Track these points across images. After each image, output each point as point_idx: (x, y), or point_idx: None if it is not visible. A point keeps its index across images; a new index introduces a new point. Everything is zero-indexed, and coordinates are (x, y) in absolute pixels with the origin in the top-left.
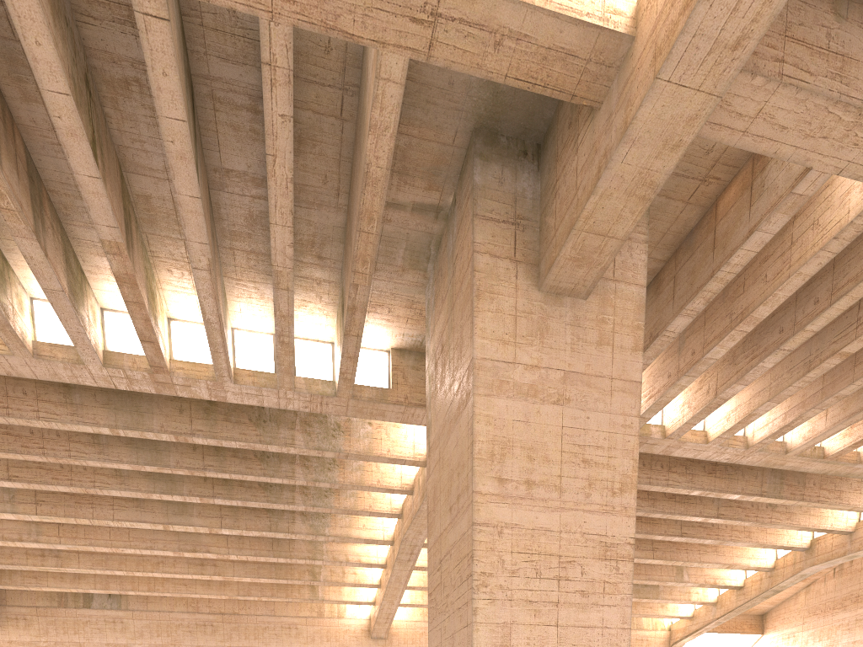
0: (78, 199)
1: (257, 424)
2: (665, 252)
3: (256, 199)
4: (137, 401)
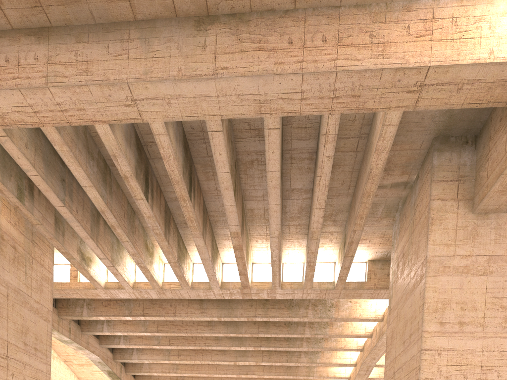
0: (221, 216)
1: (288, 308)
2: None
3: (305, 199)
4: (231, 303)
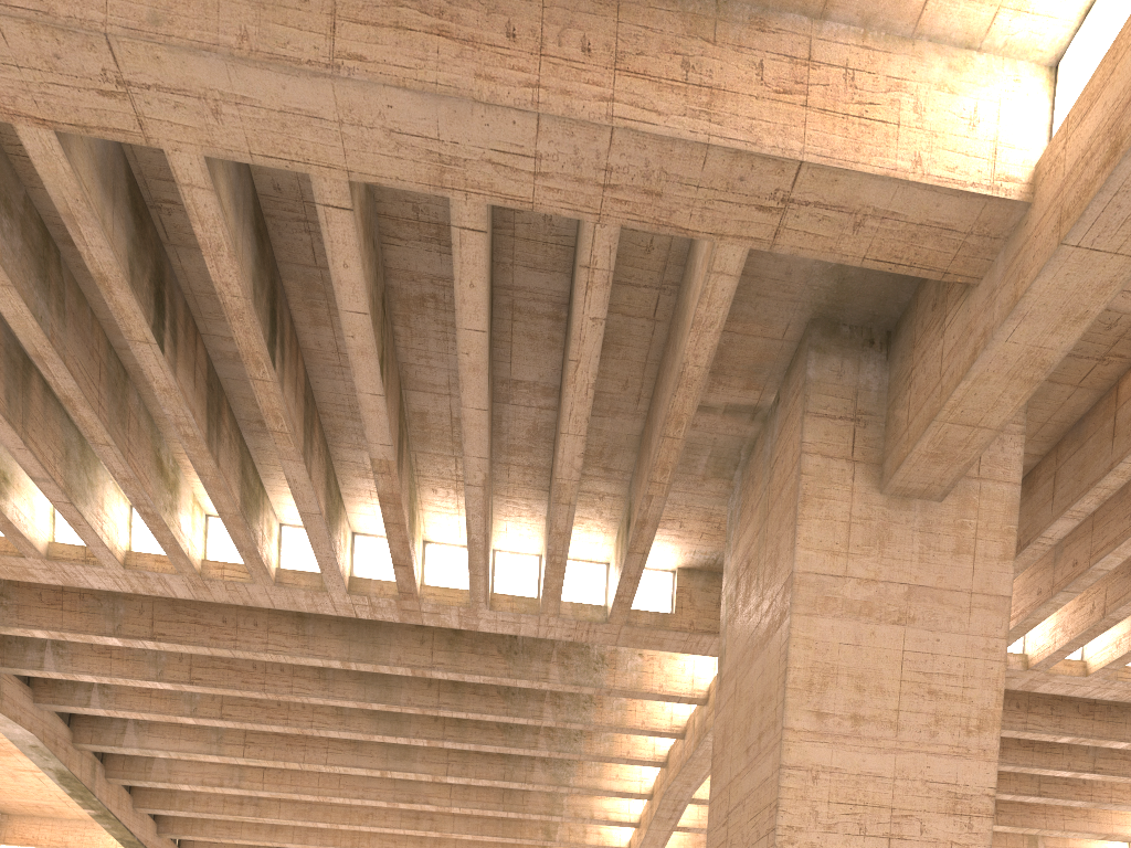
0: (350, 419)
1: (507, 656)
2: (1042, 445)
3: (543, 409)
4: (375, 631)
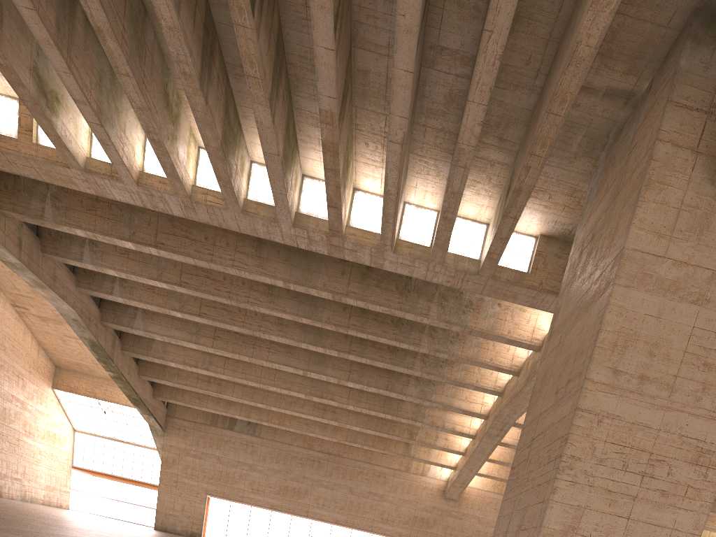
0: (309, 72)
1: (401, 292)
2: None
3: (459, 78)
4: (310, 261)
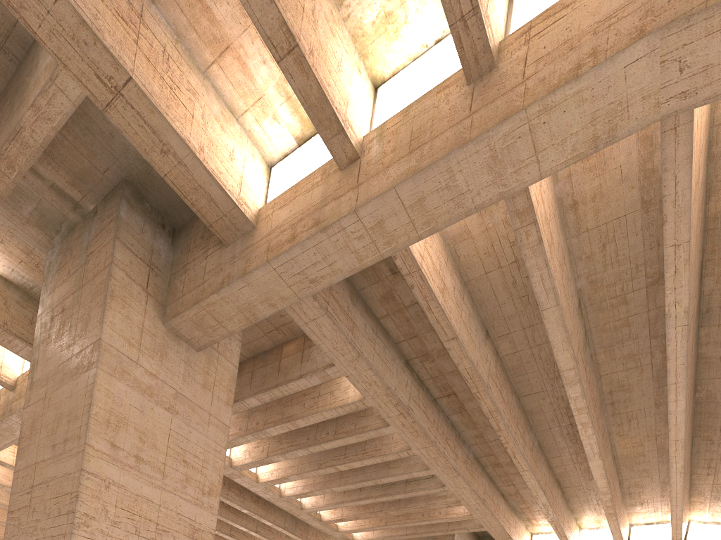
0: None
1: None
2: (248, 353)
3: None
4: None
